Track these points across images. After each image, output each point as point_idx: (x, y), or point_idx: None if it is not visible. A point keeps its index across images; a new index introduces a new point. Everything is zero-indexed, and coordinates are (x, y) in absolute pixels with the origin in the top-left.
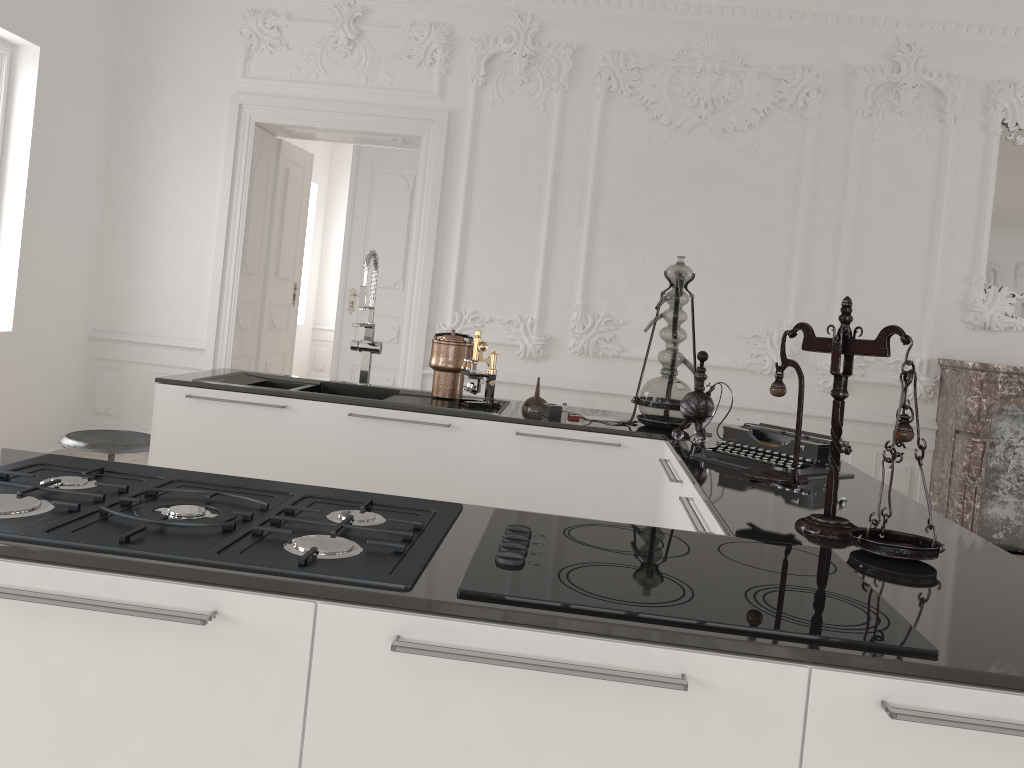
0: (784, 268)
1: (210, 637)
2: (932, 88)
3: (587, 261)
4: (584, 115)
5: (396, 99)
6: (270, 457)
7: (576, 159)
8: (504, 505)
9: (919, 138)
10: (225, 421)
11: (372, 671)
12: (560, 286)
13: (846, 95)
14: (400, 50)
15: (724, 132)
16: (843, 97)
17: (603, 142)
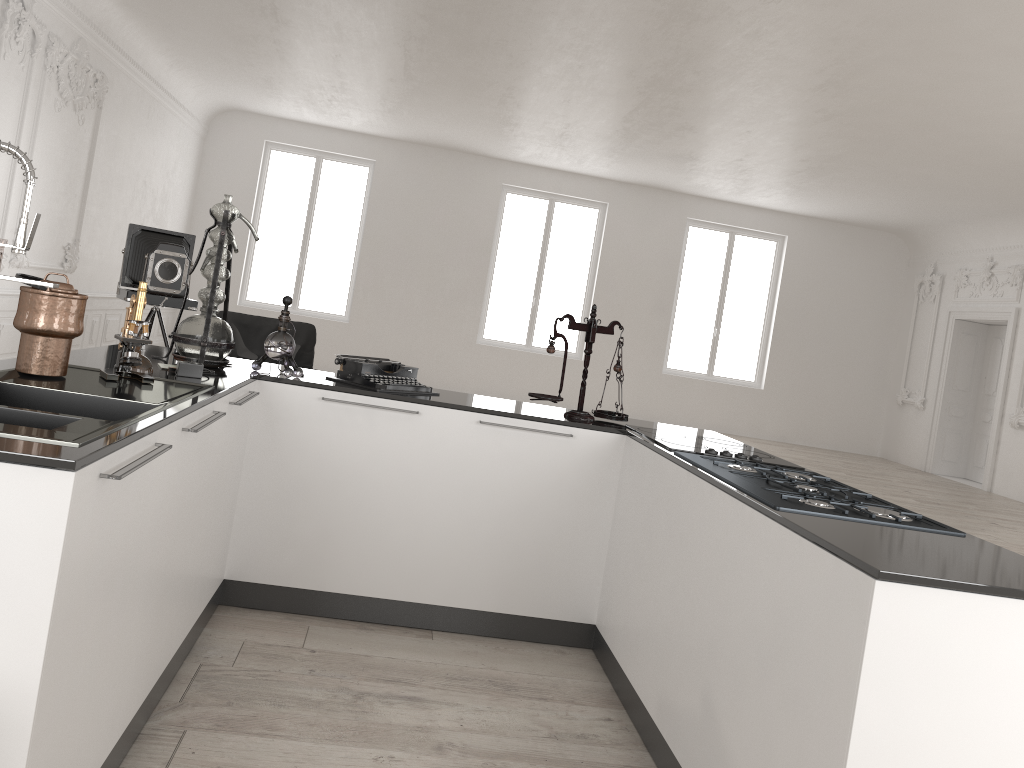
0: None
1: None
2: None
3: None
4: None
5: None
6: (135, 533)
7: None
8: (214, 485)
9: None
10: (117, 501)
11: None
12: None
13: None
14: None
15: None
16: None
17: None
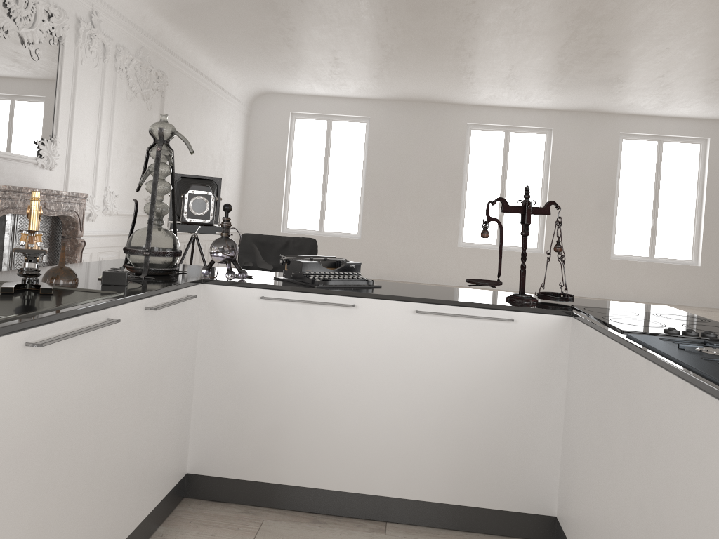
0: None
1: None
2: None
3: None
4: None
5: None
6: None
7: None
8: (136, 392)
9: None
10: None
11: None
12: None
13: None
14: None
15: None
16: None
17: None
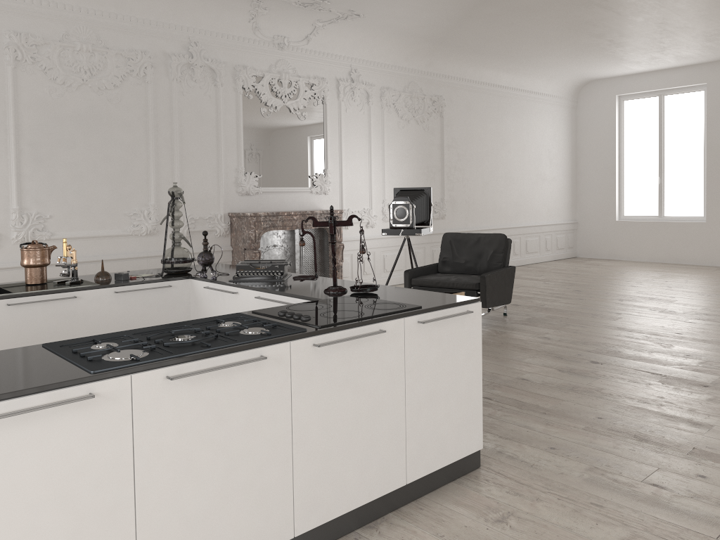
0: (145, 172)
1: (260, 365)
2: (209, 67)
3: (17, 178)
4: None
5: None
6: None
7: None
8: None
9: (206, 95)
10: None
11: (308, 358)
12: None
13: (166, 69)
14: None
15: (99, 89)
16: (165, 70)
17: (17, 95)
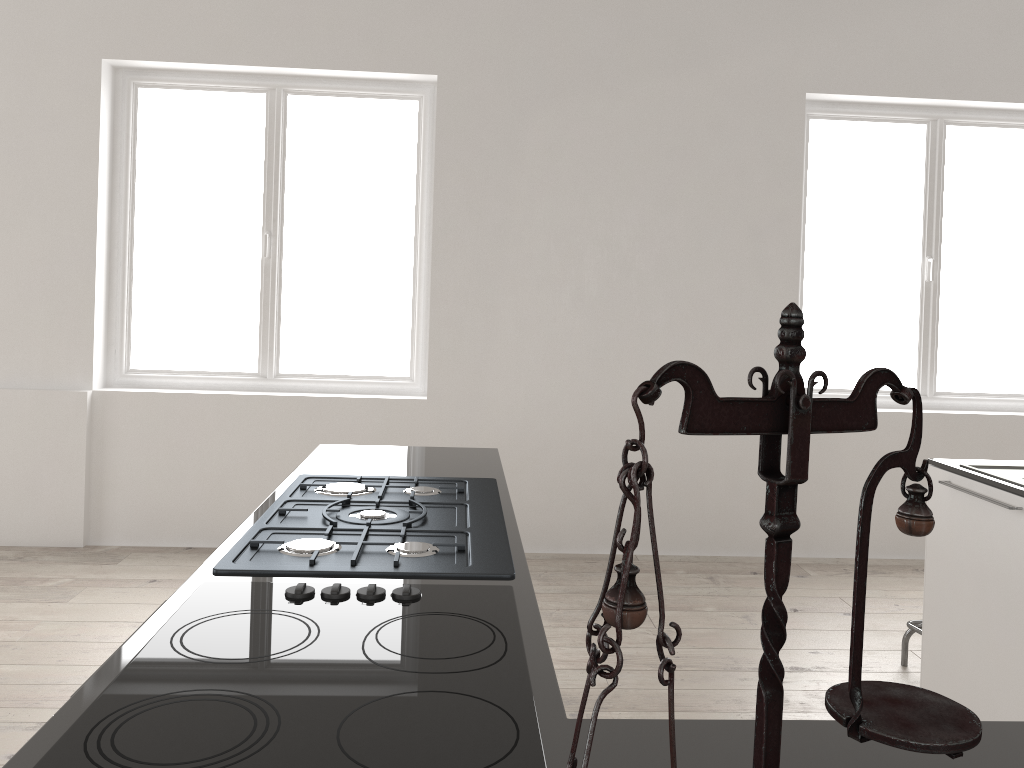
0: None
1: None
2: None
3: None
4: None
5: None
6: (1010, 572)
7: None
8: None
9: None
10: (974, 517)
11: None
12: None
13: None
14: None
15: None
16: None
17: None
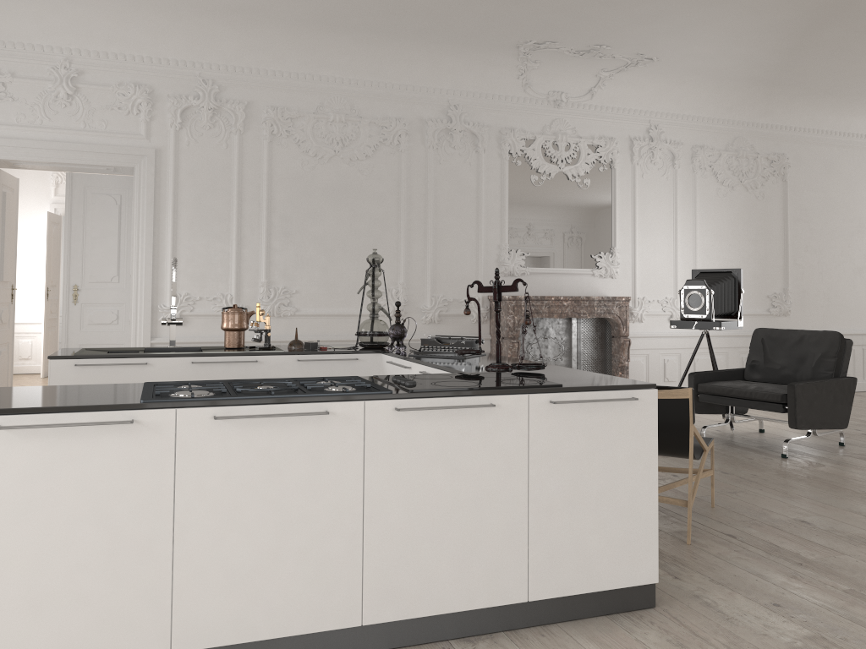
0: (395, 247)
1: (325, 421)
2: (470, 132)
3: (267, 251)
4: (256, 150)
5: (111, 139)
6: None
7: (253, 181)
8: None
9: (466, 162)
10: (103, 378)
11: (387, 422)
12: (249, 270)
13: (422, 136)
14: (111, 103)
15: (351, 160)
16: (421, 137)
17: (271, 169)
